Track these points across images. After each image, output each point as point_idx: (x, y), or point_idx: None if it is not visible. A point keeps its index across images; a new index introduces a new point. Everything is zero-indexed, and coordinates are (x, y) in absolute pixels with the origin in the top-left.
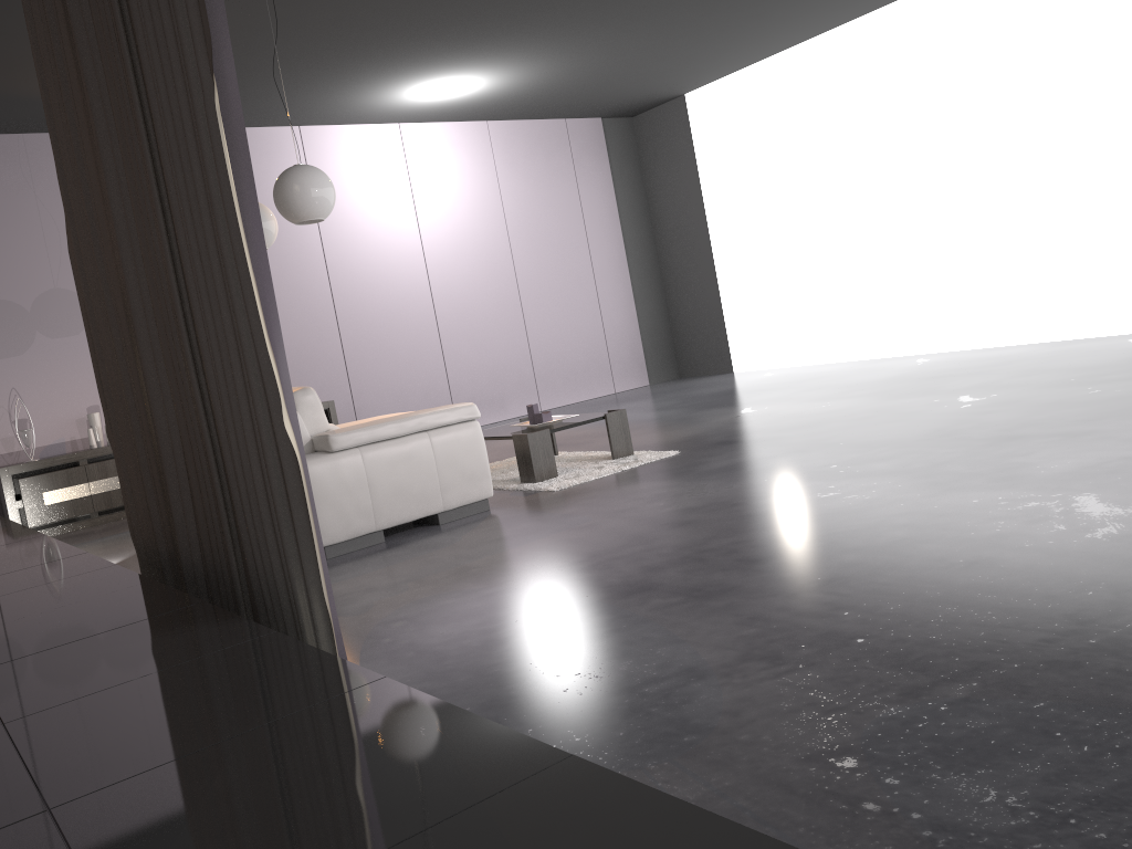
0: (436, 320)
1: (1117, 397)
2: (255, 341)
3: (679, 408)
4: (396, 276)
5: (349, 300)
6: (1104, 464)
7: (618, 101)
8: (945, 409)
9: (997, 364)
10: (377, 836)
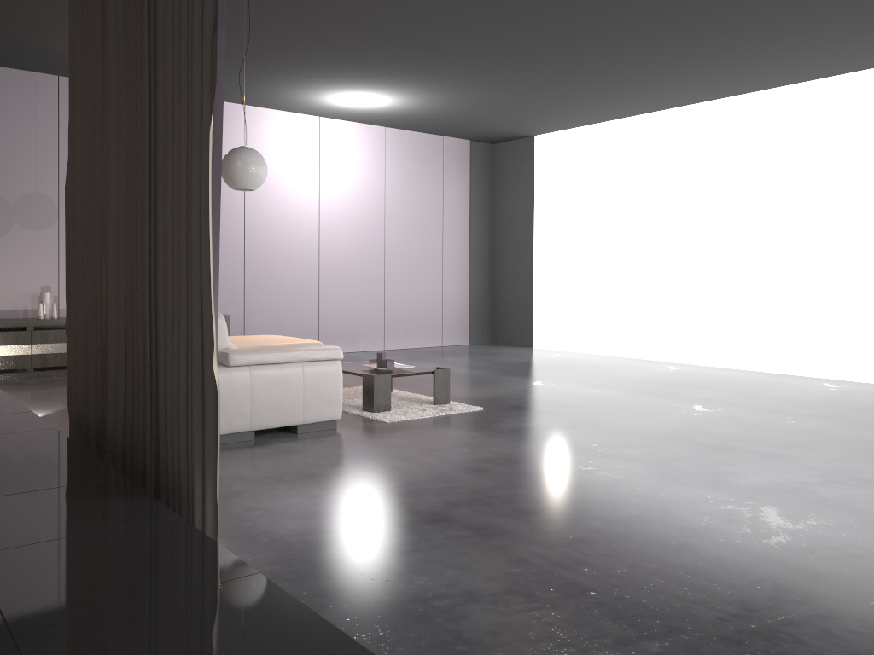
0: (318, 267)
1: (806, 430)
2: (203, 300)
3: (488, 370)
4: (295, 230)
5: (257, 241)
6: (787, 485)
7: (485, 131)
8: (682, 414)
9: (726, 383)
10: None
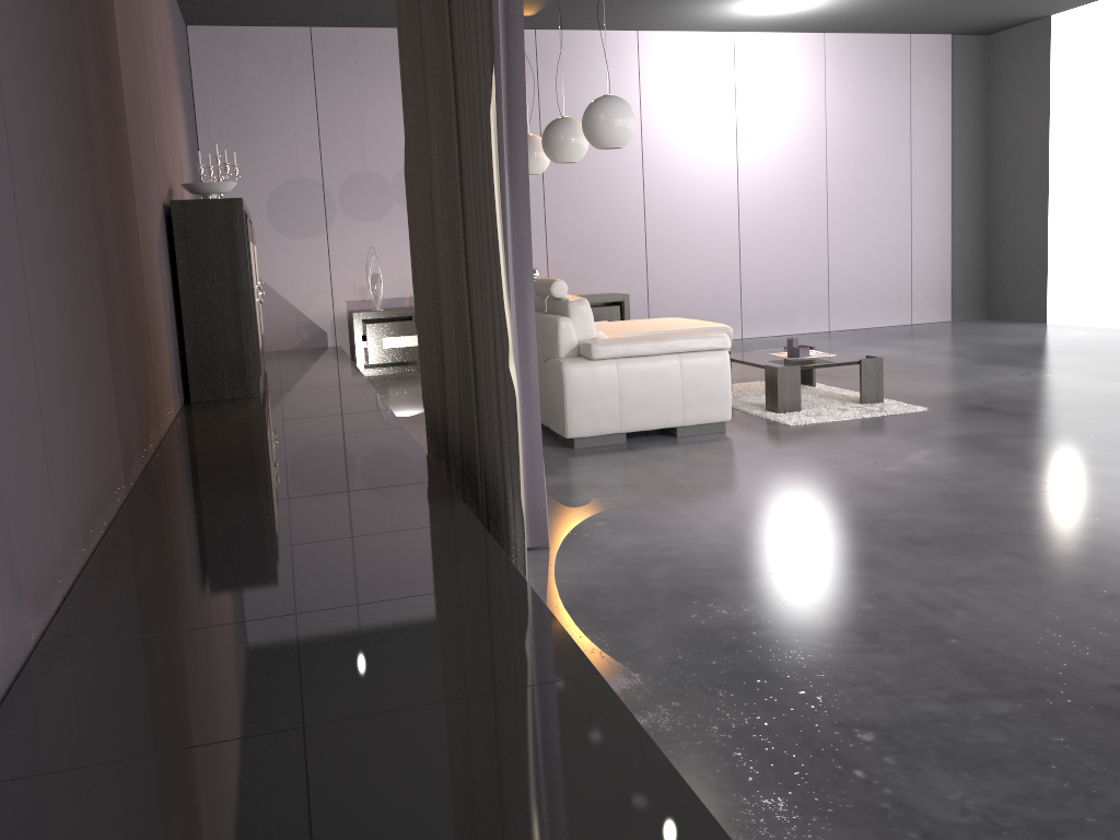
0: (738, 229)
1: None
2: (499, 296)
3: (961, 357)
4: (706, 183)
5: (659, 201)
6: None
7: (971, 19)
8: None
9: None
10: (458, 689)
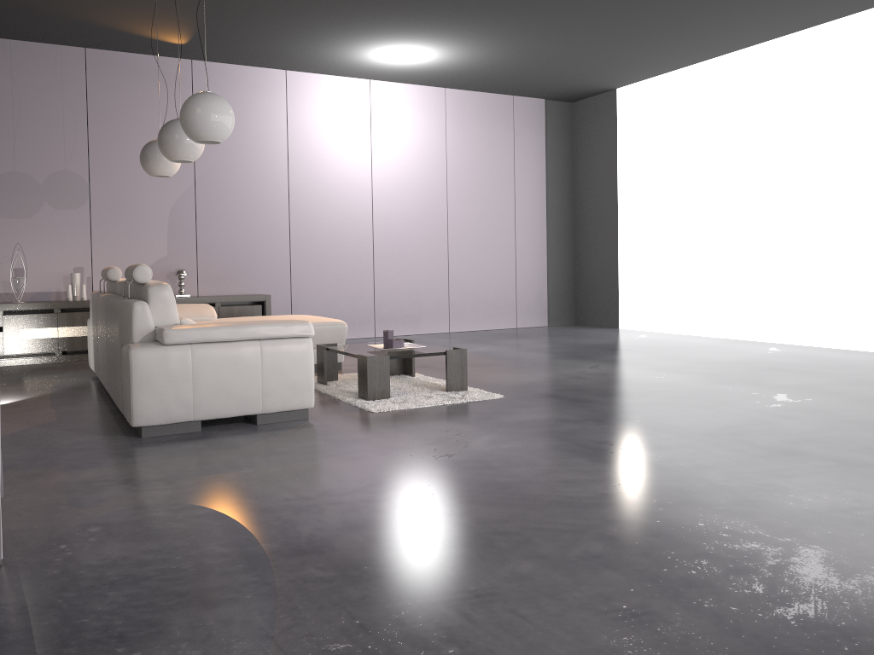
0: (373, 243)
1: None
2: None
3: (547, 352)
4: (345, 203)
5: (303, 216)
6: (858, 511)
7: (557, 86)
8: (755, 405)
9: (834, 367)
10: None
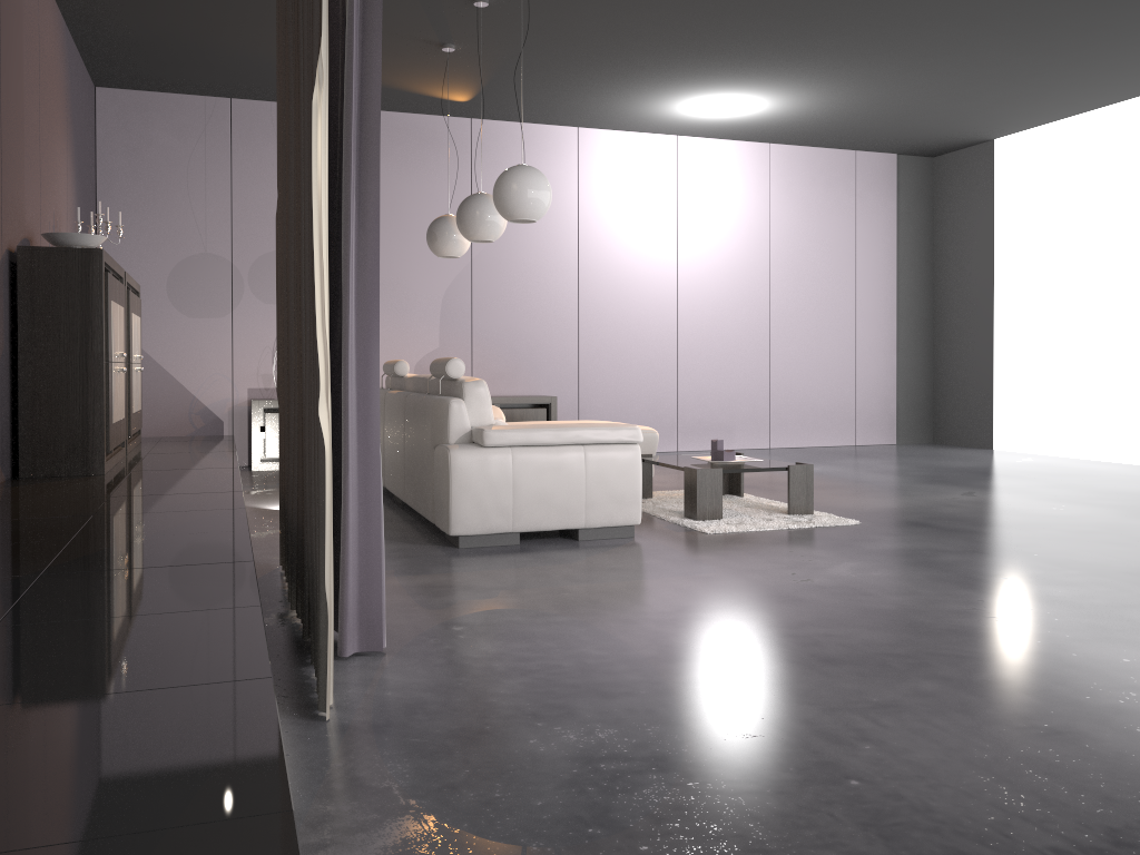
0: (676, 336)
1: None
2: (315, 327)
3: (903, 475)
4: (644, 286)
5: (594, 302)
6: None
7: (915, 138)
8: None
9: None
10: (62, 829)
